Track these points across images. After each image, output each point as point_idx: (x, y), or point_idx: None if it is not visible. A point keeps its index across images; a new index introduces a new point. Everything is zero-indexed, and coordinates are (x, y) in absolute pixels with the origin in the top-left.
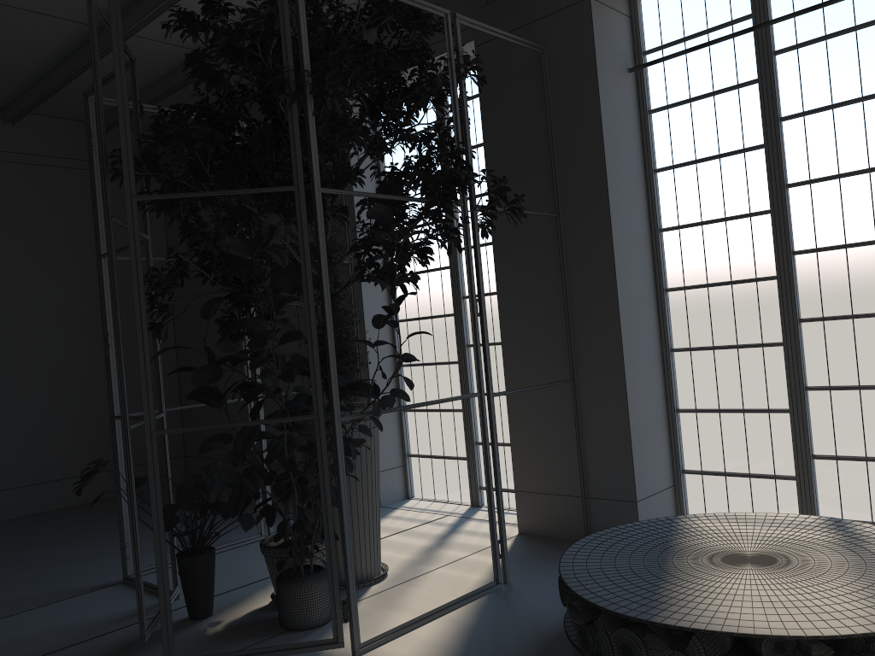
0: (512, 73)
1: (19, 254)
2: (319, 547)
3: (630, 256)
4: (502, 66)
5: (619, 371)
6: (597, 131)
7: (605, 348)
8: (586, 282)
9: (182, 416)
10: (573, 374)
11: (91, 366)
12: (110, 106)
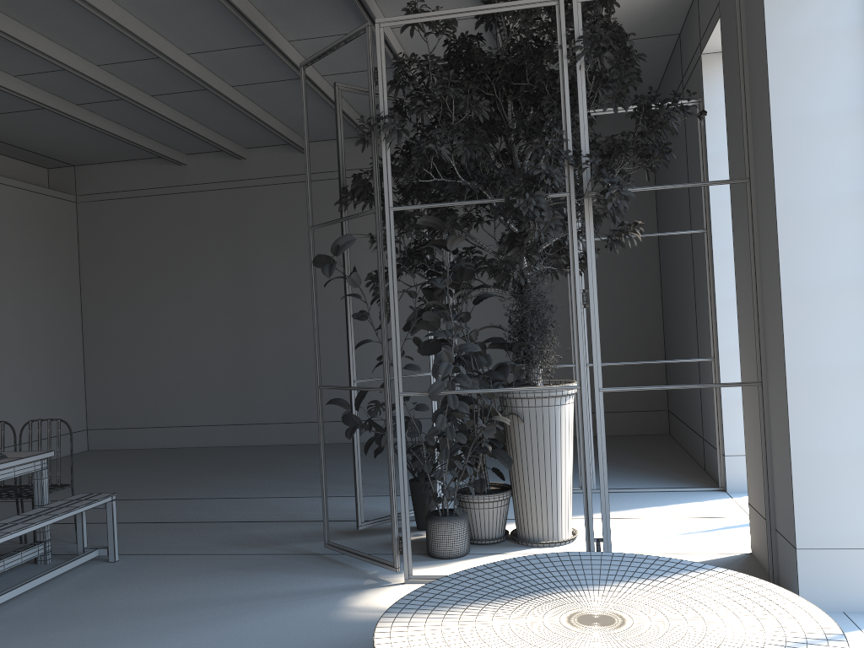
0: (731, 9)
1: None
2: (480, 499)
3: (821, 227)
4: (727, 3)
5: (783, 378)
6: (765, 71)
7: (776, 347)
8: (766, 263)
9: (665, 373)
10: (761, 376)
11: None
12: None
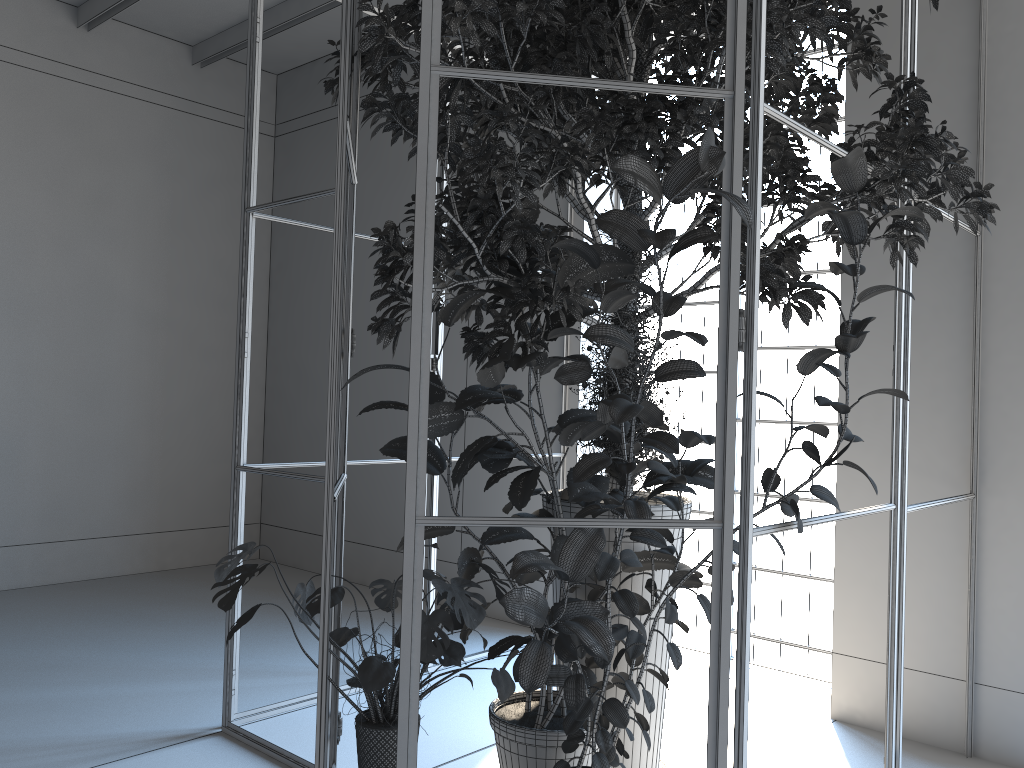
0: None
1: (74, 213)
2: None
3: None
4: None
5: None
6: None
7: None
8: (1020, 344)
9: None
10: (976, 486)
11: (153, 384)
12: (228, 23)
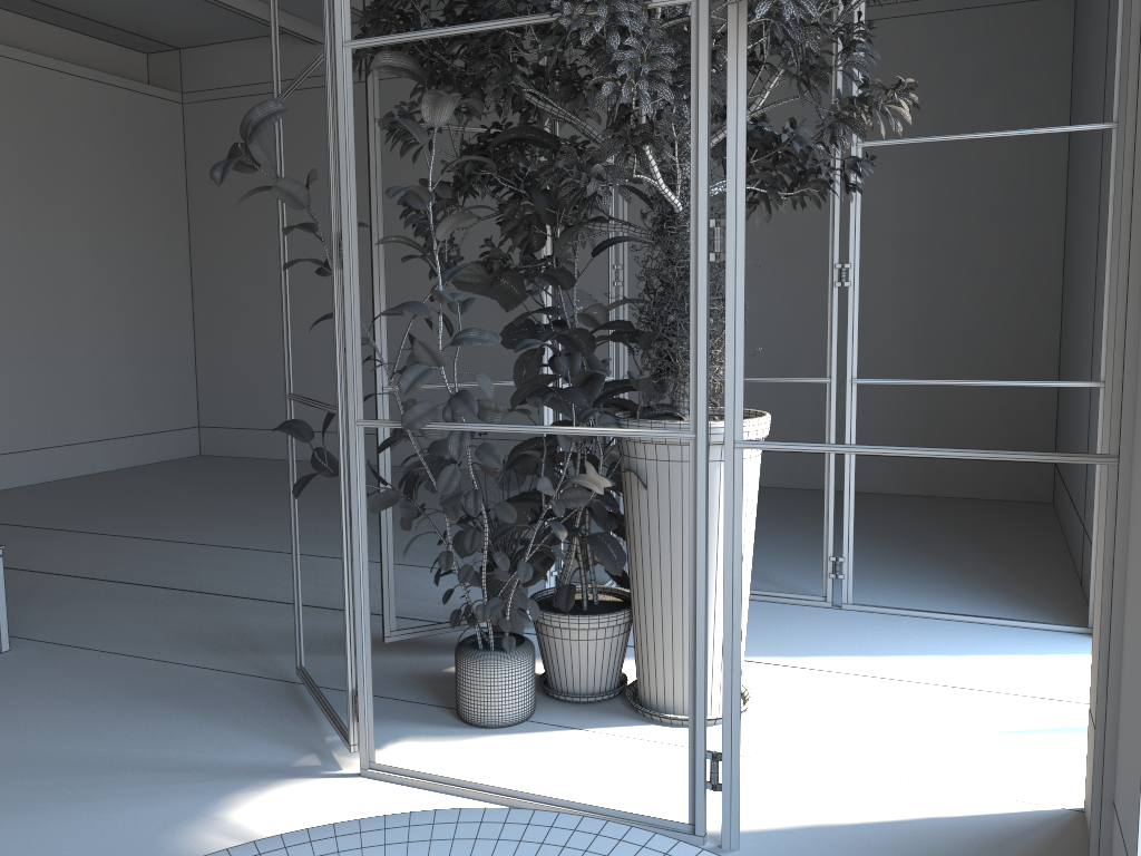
0: None
1: None
2: (562, 622)
3: None
4: None
5: None
6: None
7: None
8: None
9: (1057, 399)
10: (1120, 443)
11: (916, 308)
12: None
